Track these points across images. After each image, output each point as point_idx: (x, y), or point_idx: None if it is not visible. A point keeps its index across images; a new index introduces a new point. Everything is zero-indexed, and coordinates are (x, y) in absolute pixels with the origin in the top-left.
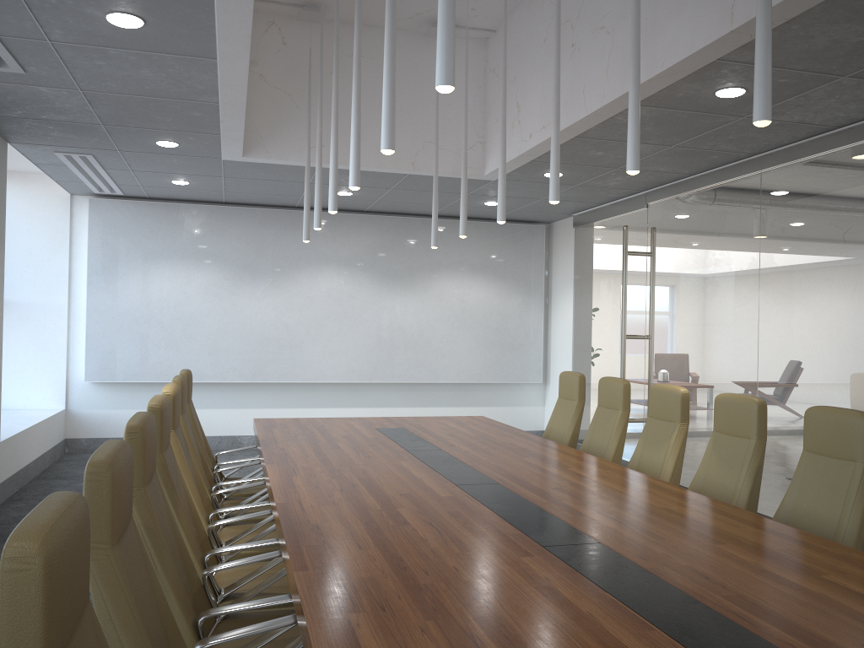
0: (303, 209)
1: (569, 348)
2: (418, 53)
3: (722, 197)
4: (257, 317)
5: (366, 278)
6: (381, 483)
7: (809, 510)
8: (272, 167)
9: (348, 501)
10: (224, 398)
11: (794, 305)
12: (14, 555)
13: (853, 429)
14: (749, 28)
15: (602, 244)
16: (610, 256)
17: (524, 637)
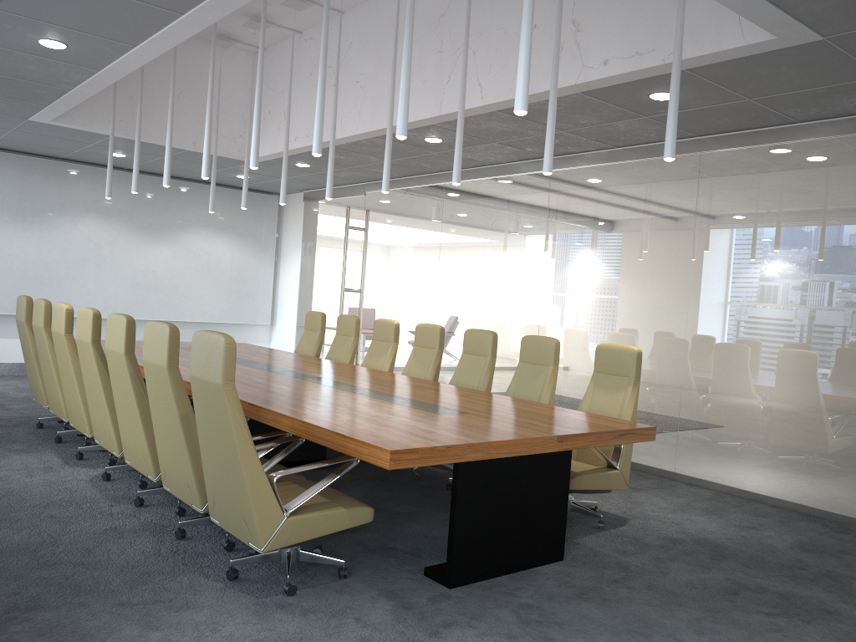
0: (65, 161)
1: (295, 297)
2: (203, 55)
3: (419, 196)
4: (19, 255)
5: (124, 227)
6: None
7: (464, 383)
8: (70, 130)
9: None
10: None
11: (459, 274)
12: (228, 342)
13: (487, 339)
14: (449, 116)
15: (327, 217)
16: (334, 227)
17: (356, 408)
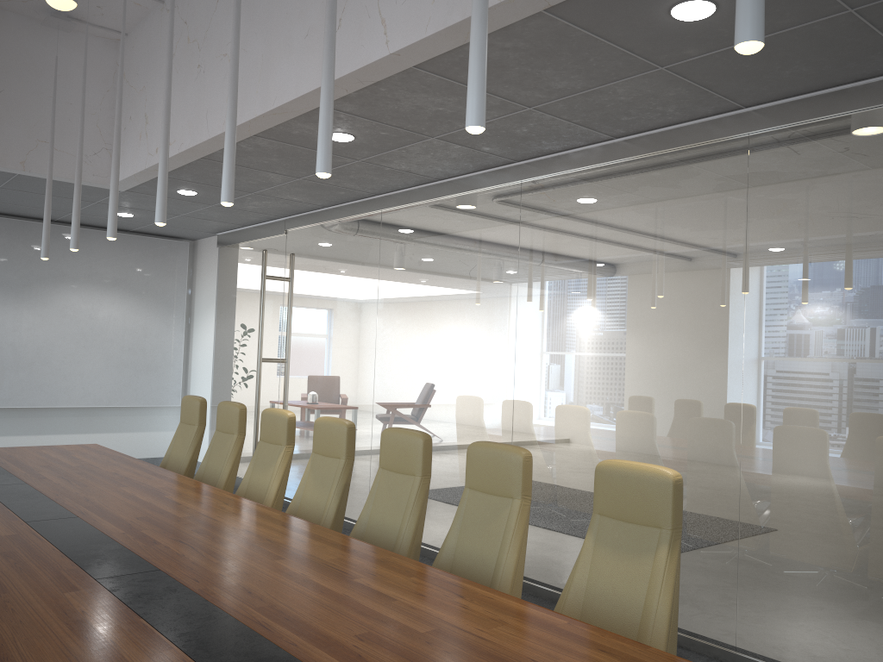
0: None
1: (209, 370)
2: (35, 42)
3: (350, 230)
4: None
5: None
6: None
7: (379, 521)
8: None
9: None
10: None
11: (403, 335)
12: None
13: (414, 447)
14: (343, 83)
15: (244, 266)
16: (251, 278)
17: None
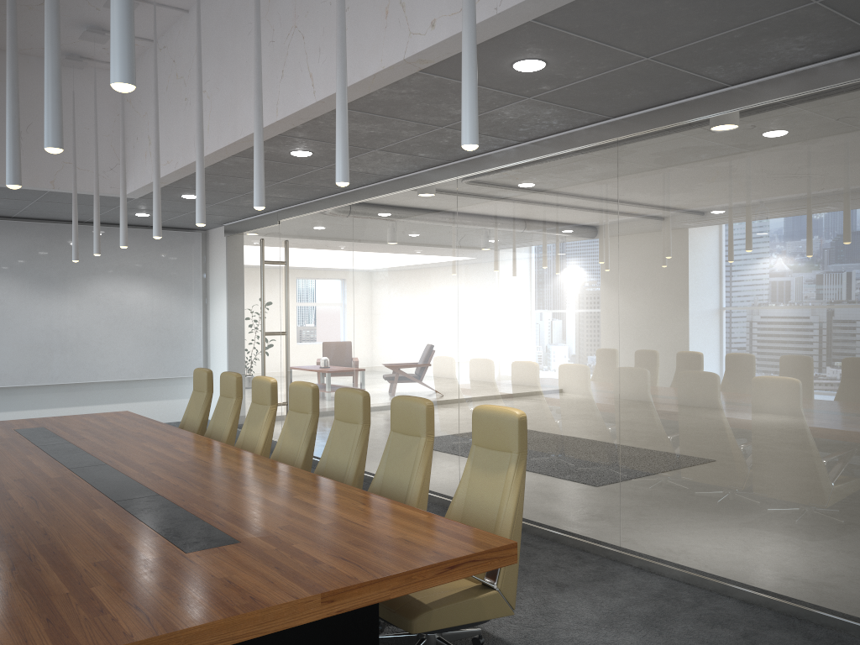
0: None
1: (225, 343)
2: None
3: (329, 220)
4: None
5: (16, 283)
6: (1, 474)
7: (334, 459)
8: None
9: None
10: None
11: (374, 309)
12: None
13: (356, 402)
14: (289, 120)
15: (247, 252)
16: (254, 263)
17: (66, 550)
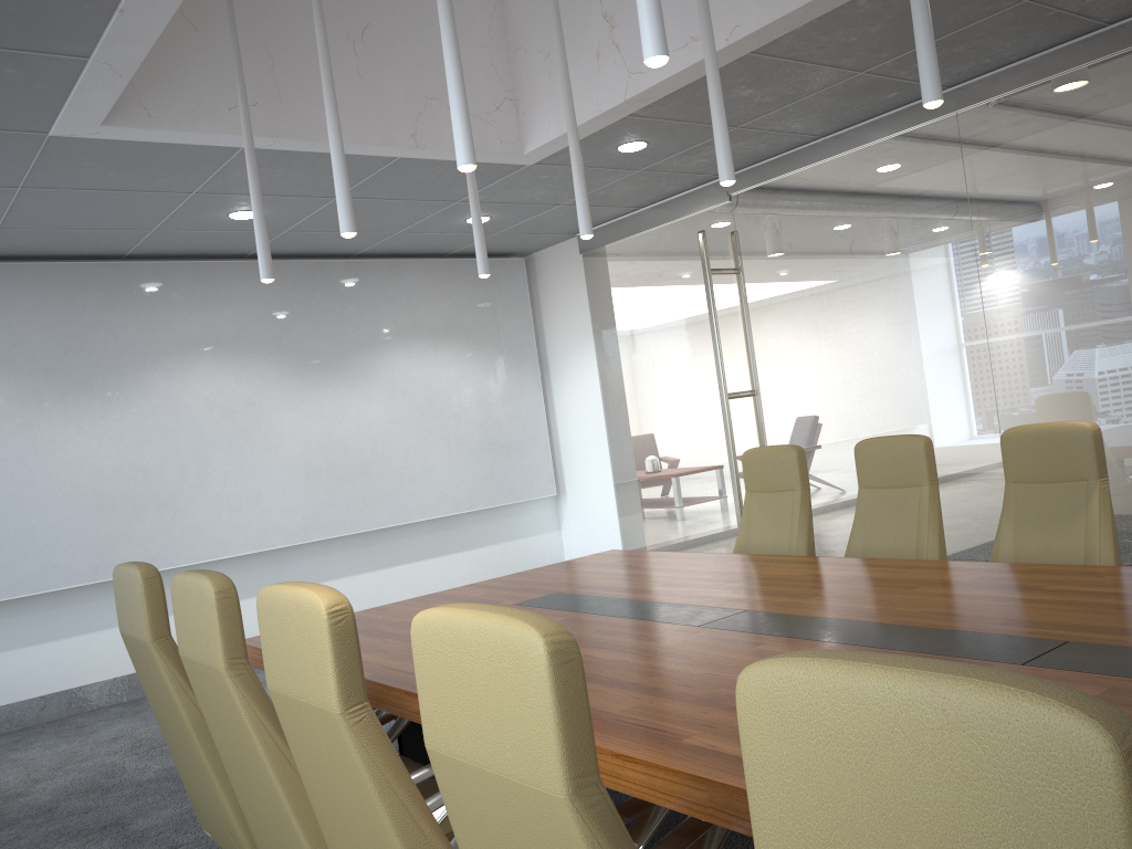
0: (136, 261)
1: (598, 434)
2: None
3: (884, 161)
4: (85, 463)
5: (271, 367)
6: None
7: None
8: (146, 154)
9: None
10: (38, 624)
11: (1054, 297)
12: None
13: None
14: None
15: (644, 269)
16: (665, 284)
17: None
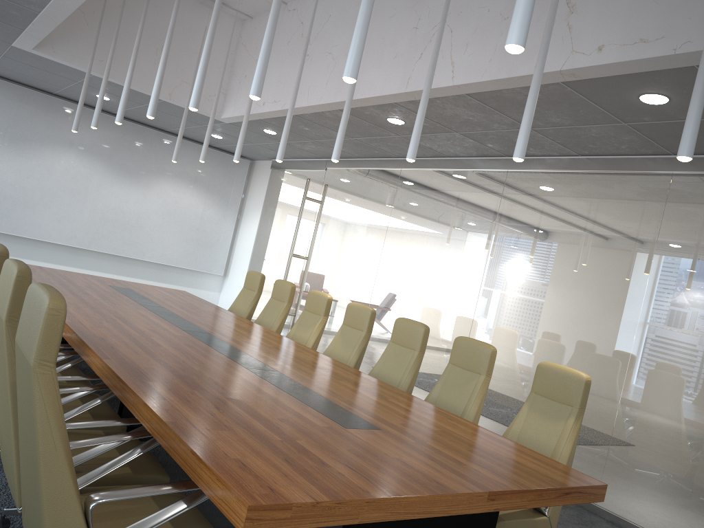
0: (58, 97)
1: (248, 254)
2: (192, 14)
3: (375, 178)
4: None
5: (102, 166)
6: (132, 321)
7: (386, 374)
8: (53, 63)
9: (115, 328)
10: None
11: (401, 257)
12: (53, 307)
13: (417, 332)
14: (415, 94)
15: (289, 186)
16: (293, 196)
17: (246, 402)
